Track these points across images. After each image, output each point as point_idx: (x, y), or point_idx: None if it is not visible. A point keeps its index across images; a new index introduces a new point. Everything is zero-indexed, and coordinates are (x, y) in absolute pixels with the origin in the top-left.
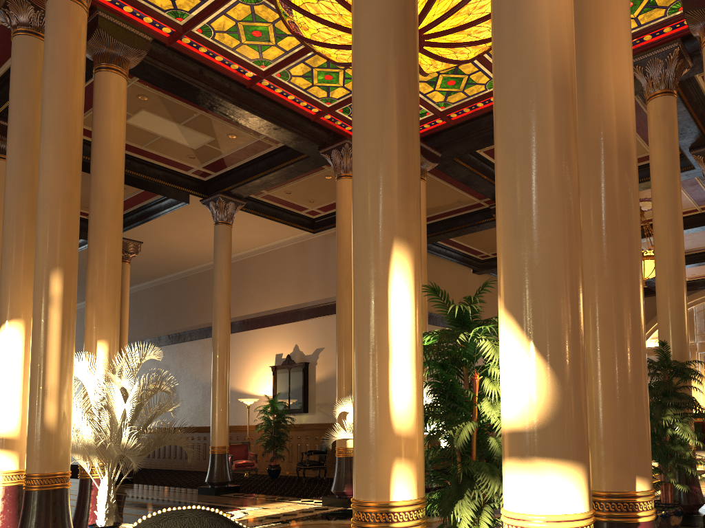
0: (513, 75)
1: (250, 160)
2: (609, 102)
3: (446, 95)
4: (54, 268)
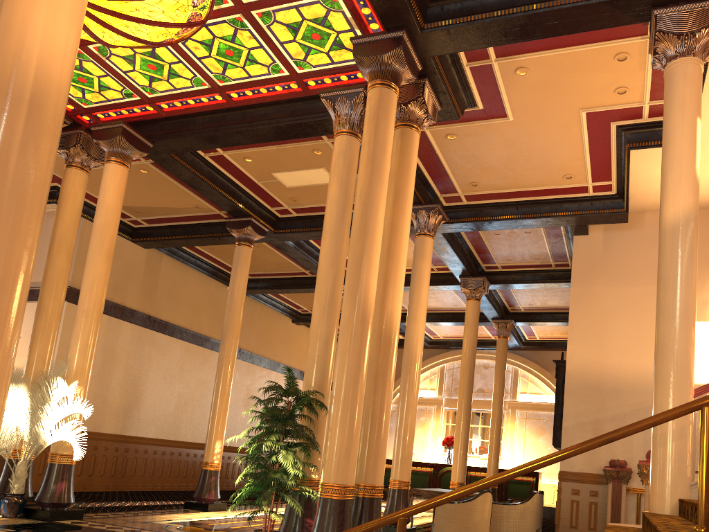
0: None
1: None
2: (18, 39)
3: (150, 80)
4: None
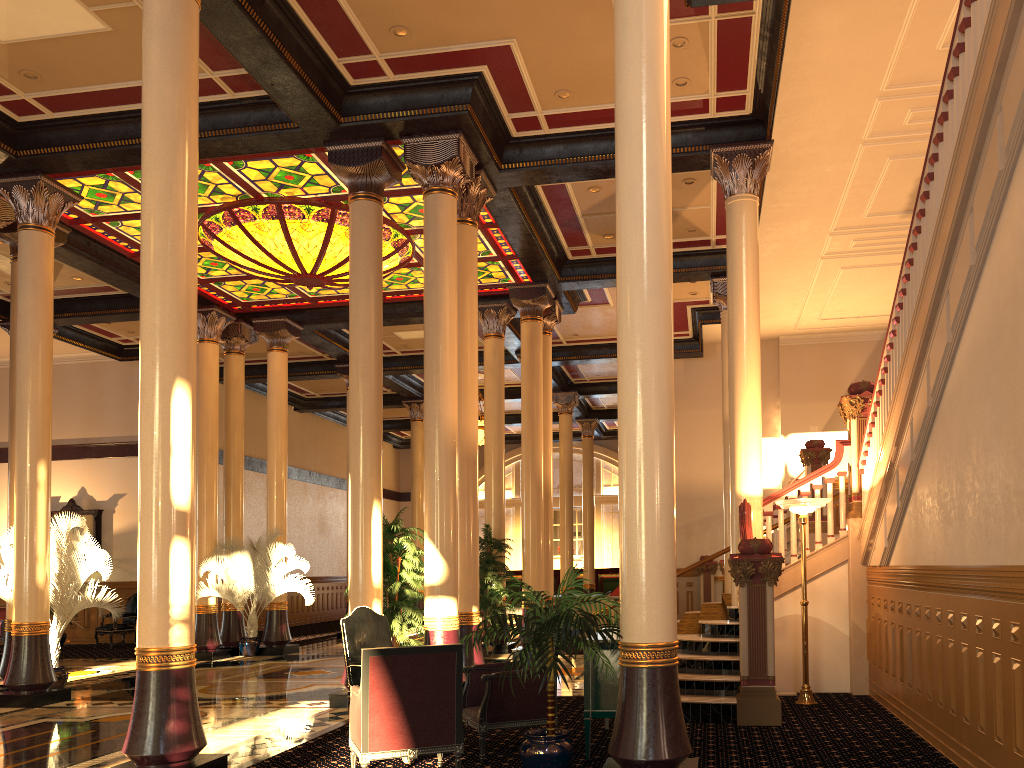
0: (435, 444)
1: (83, 296)
2: (468, 436)
3: (319, 289)
4: (41, 459)
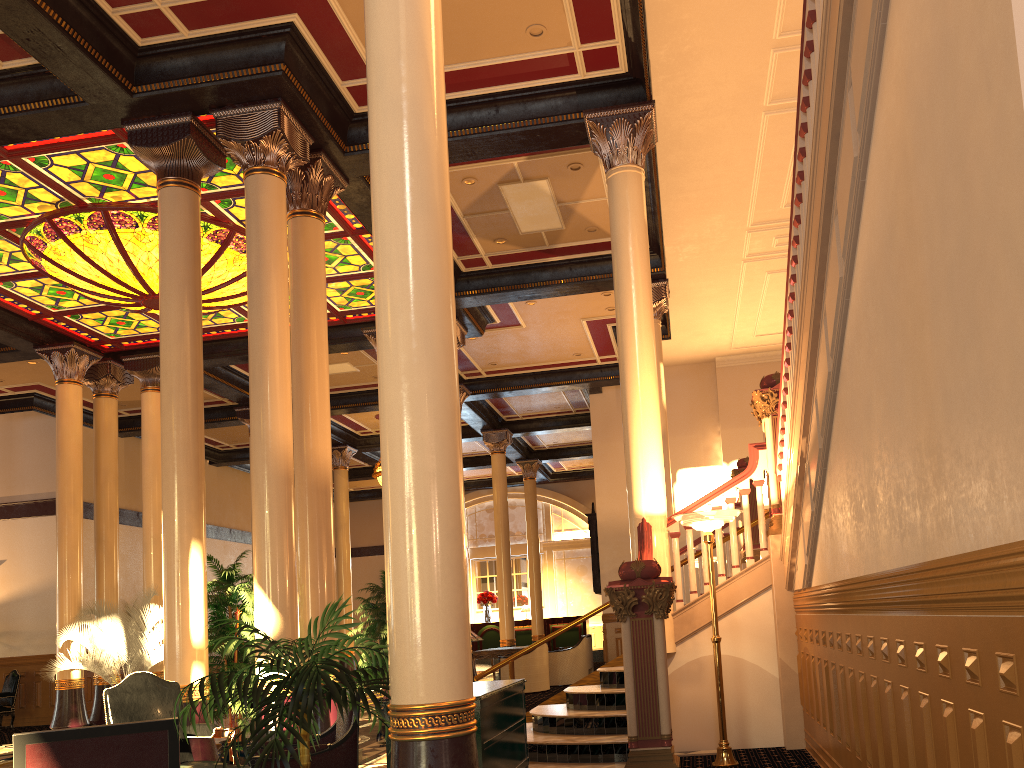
0: (262, 470)
1: None
2: (316, 461)
3: None
4: None
